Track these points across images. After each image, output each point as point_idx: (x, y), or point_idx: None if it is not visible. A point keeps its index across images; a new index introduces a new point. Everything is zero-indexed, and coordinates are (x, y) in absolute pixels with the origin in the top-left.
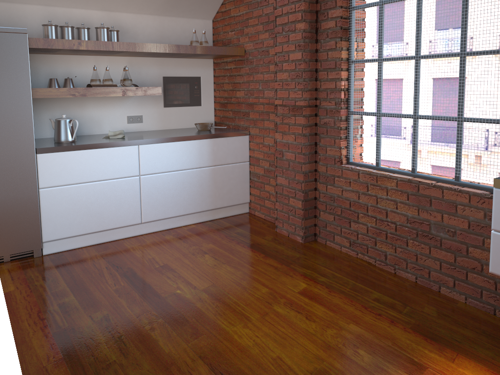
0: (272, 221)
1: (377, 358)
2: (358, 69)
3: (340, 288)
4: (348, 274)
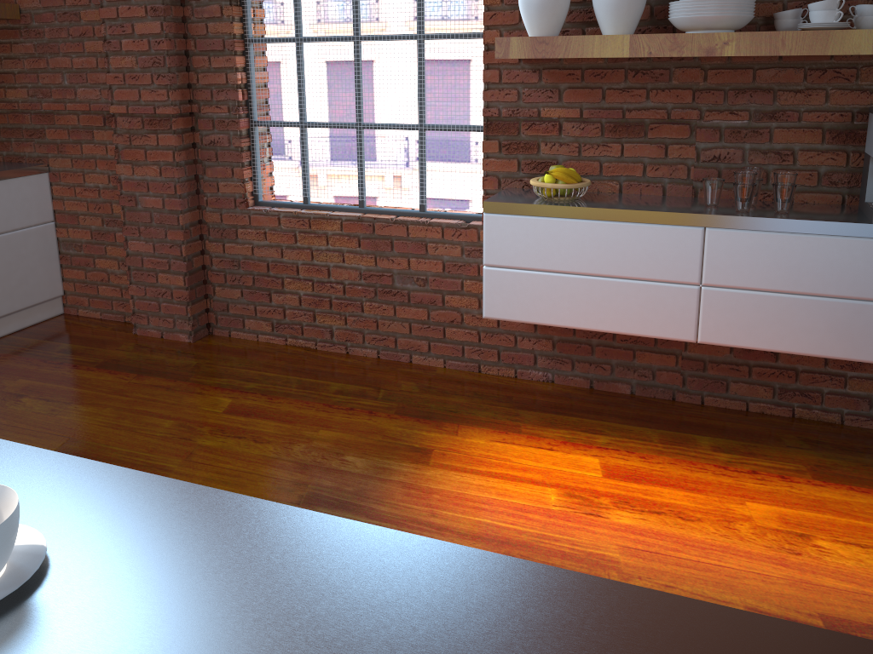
0: (118, 321)
1: (373, 459)
2: (258, 53)
3: (283, 391)
4: (286, 370)
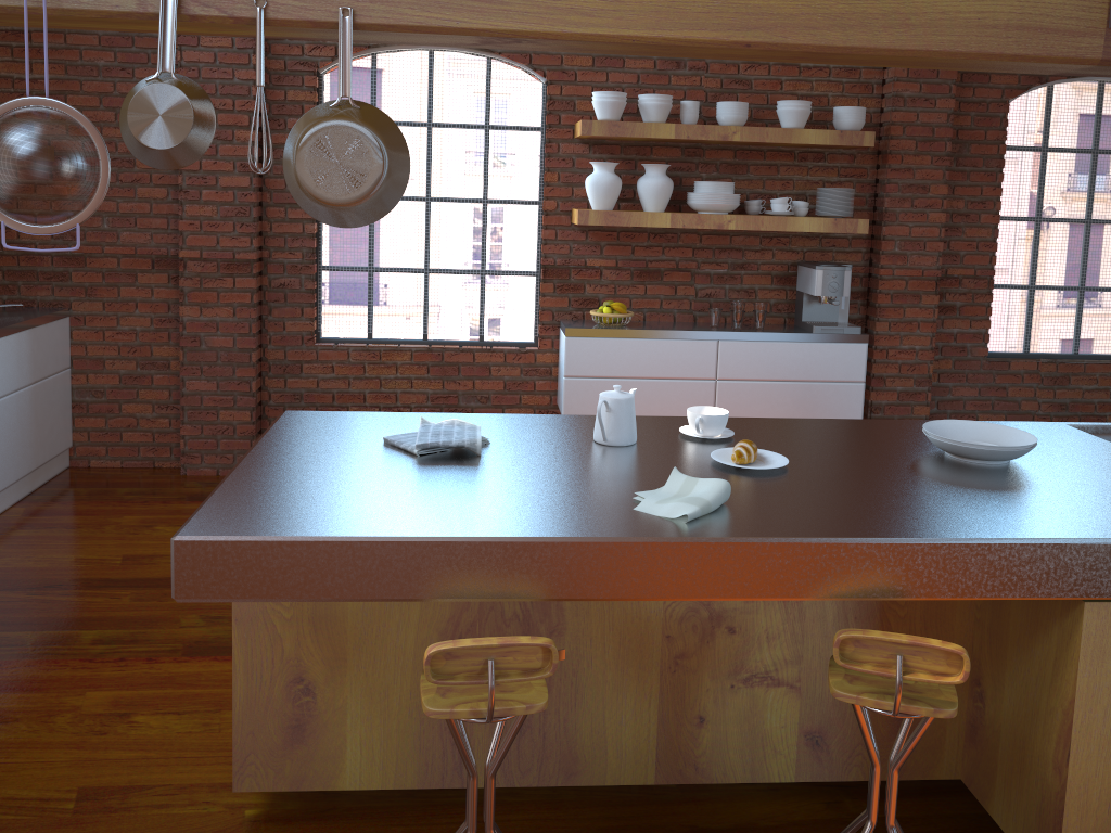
0: (146, 467)
1: None
2: None
3: None
4: None
